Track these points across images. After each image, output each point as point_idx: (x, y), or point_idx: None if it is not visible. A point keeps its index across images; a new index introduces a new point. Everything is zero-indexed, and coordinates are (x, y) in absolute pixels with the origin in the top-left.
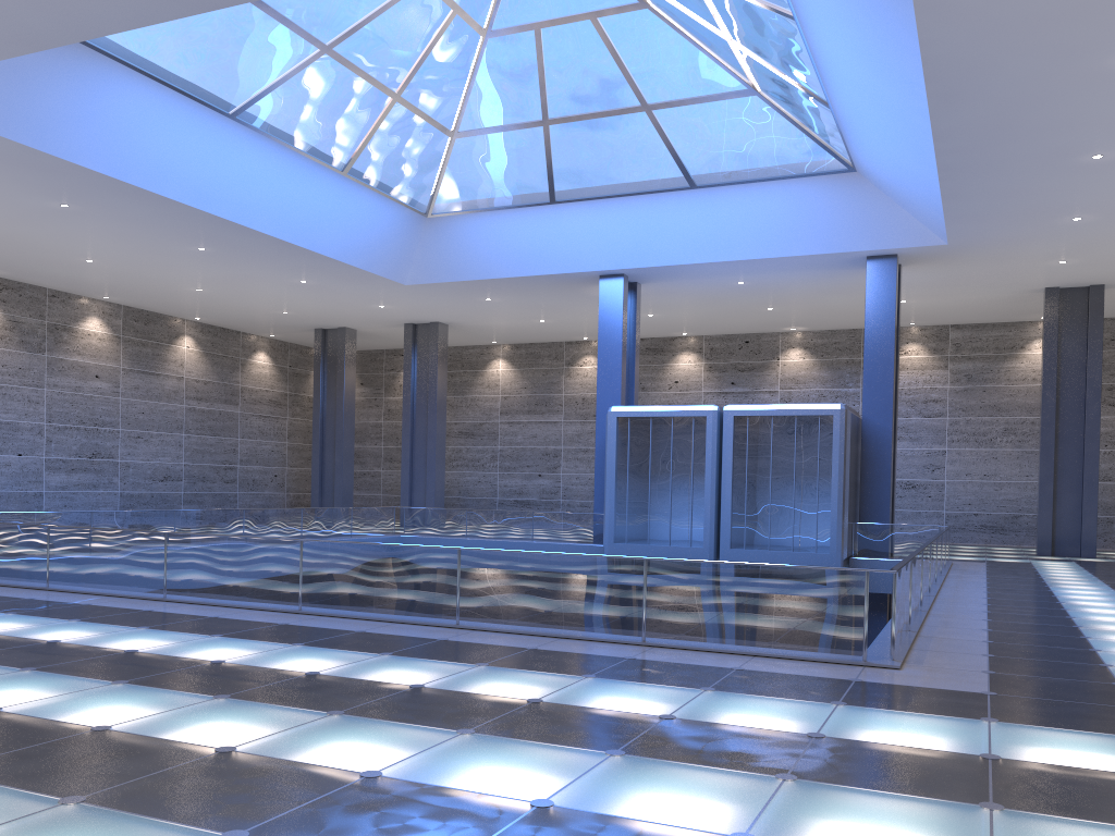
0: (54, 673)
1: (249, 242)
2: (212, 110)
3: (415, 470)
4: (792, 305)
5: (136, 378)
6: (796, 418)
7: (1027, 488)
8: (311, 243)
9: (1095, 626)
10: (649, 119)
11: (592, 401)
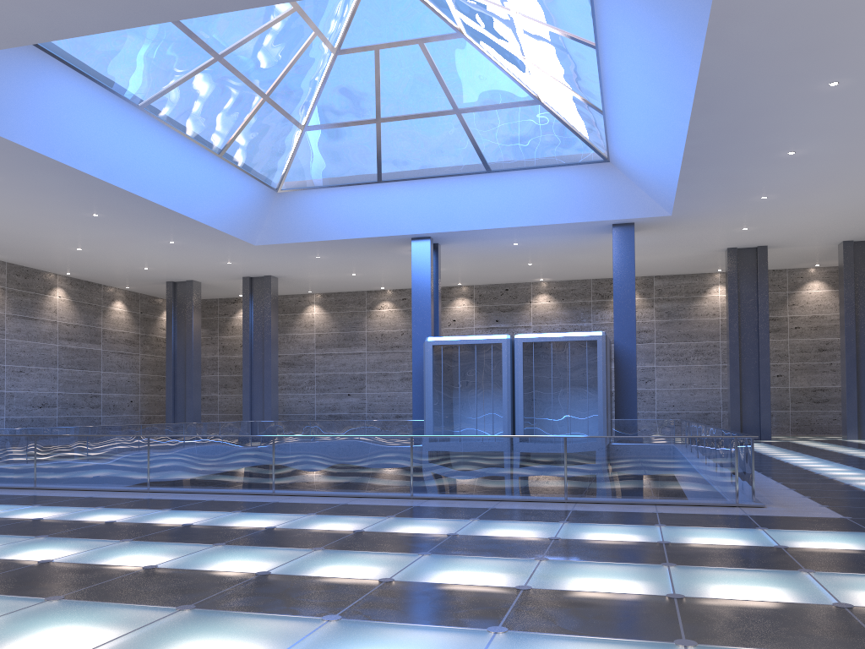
0: (153, 541)
1: (138, 209)
2: (126, 102)
3: (254, 393)
4: (546, 261)
5: (18, 322)
6: (569, 343)
7: (713, 392)
8: (189, 210)
9: (843, 477)
10: (458, 120)
11: (389, 336)
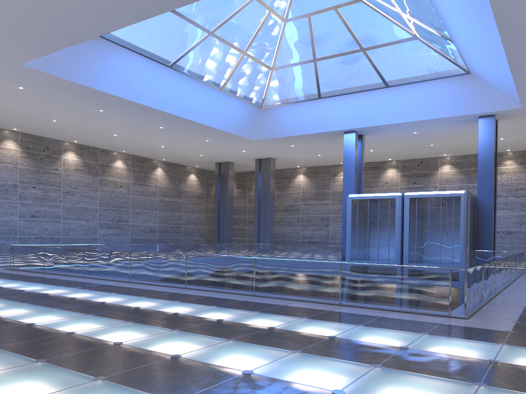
0: (65, 310)
1: (181, 123)
2: (161, 64)
3: (260, 227)
4: (442, 143)
5: (137, 186)
6: (441, 198)
7: None
8: (208, 122)
9: None
10: (364, 55)
11: None
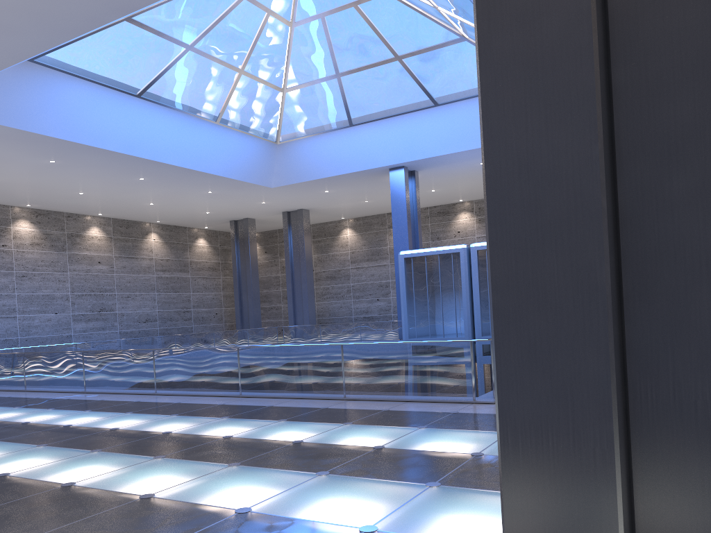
0: None
1: (167, 171)
2: (125, 93)
3: (296, 303)
4: None
5: (123, 261)
6: None
7: None
8: (205, 168)
9: None
10: (401, 65)
11: None
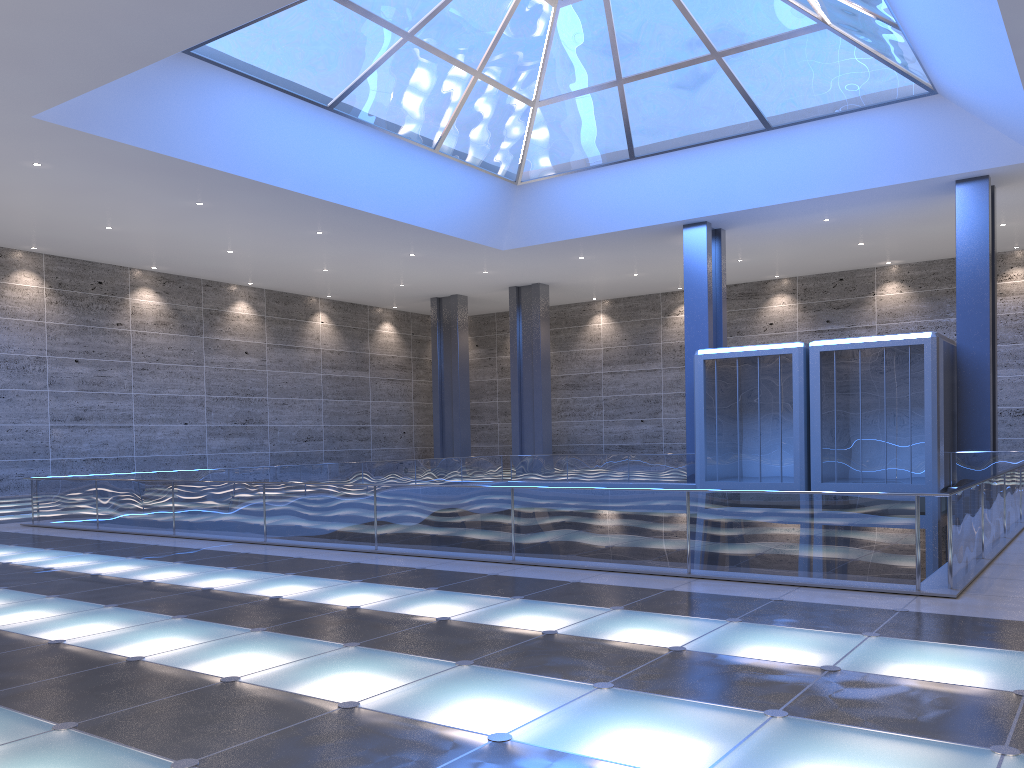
0: (130, 609)
1: (358, 222)
2: (312, 104)
3: (524, 421)
4: (883, 238)
5: (279, 352)
6: (884, 350)
7: None
8: (412, 218)
9: None
10: (719, 66)
11: None
